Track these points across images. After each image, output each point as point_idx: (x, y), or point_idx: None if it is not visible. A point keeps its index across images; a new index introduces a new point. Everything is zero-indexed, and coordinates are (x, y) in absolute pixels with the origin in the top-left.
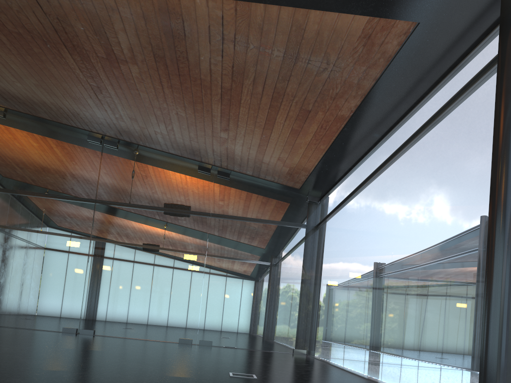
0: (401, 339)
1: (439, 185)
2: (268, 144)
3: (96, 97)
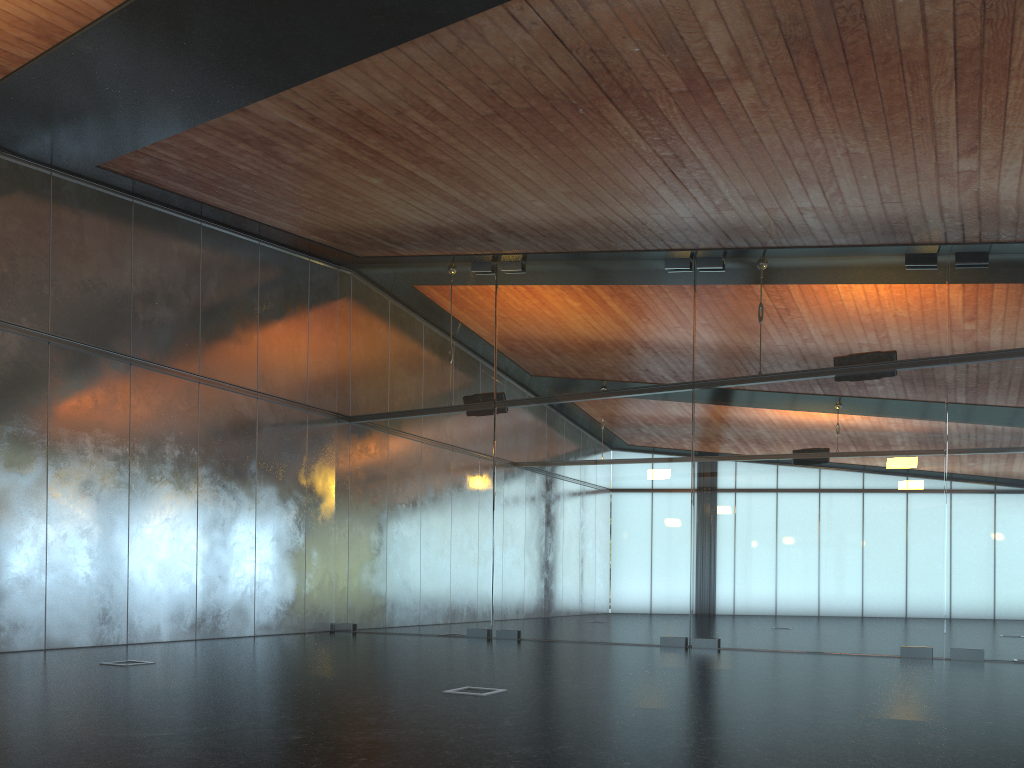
0: None
1: None
2: None
3: (673, 179)
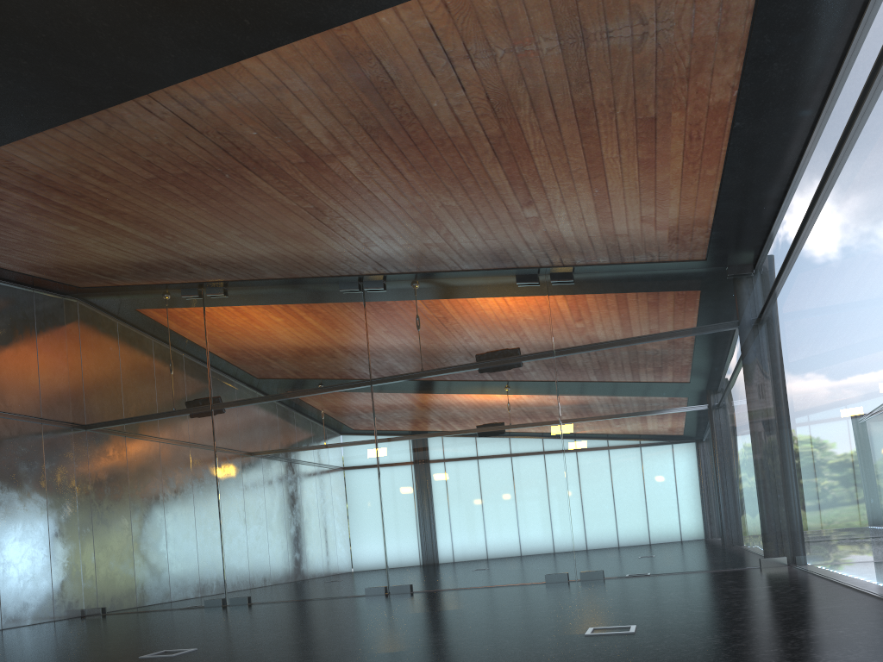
0: None
1: None
2: (611, 202)
3: (321, 225)
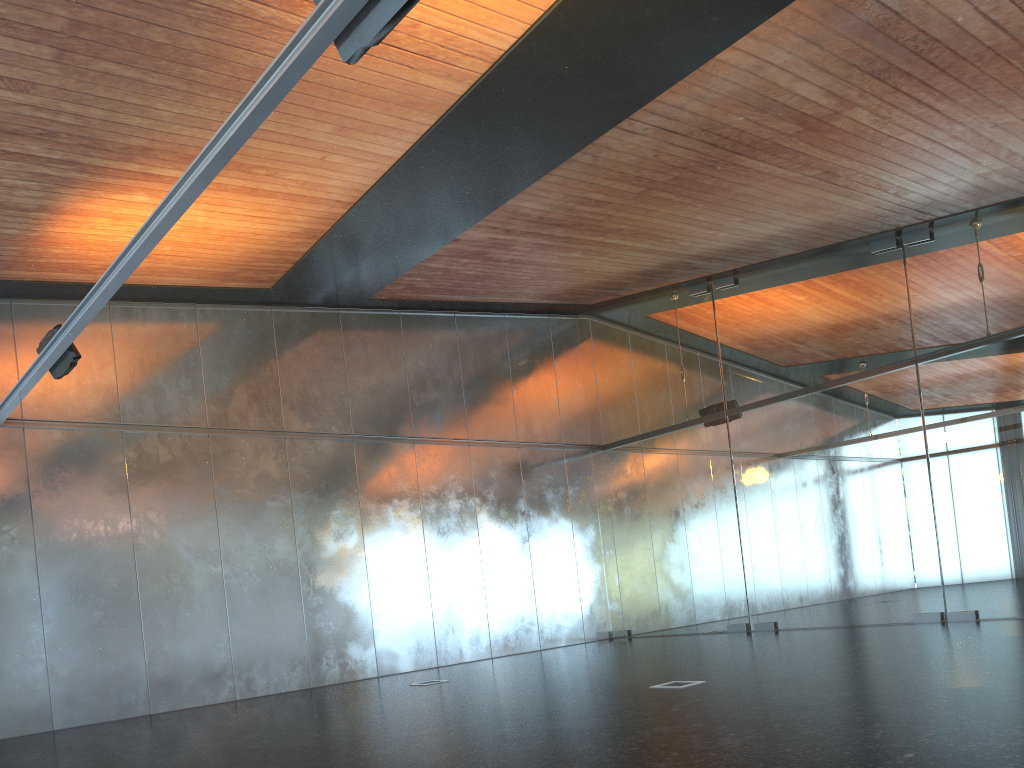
0: None
1: None
2: None
3: (835, 187)
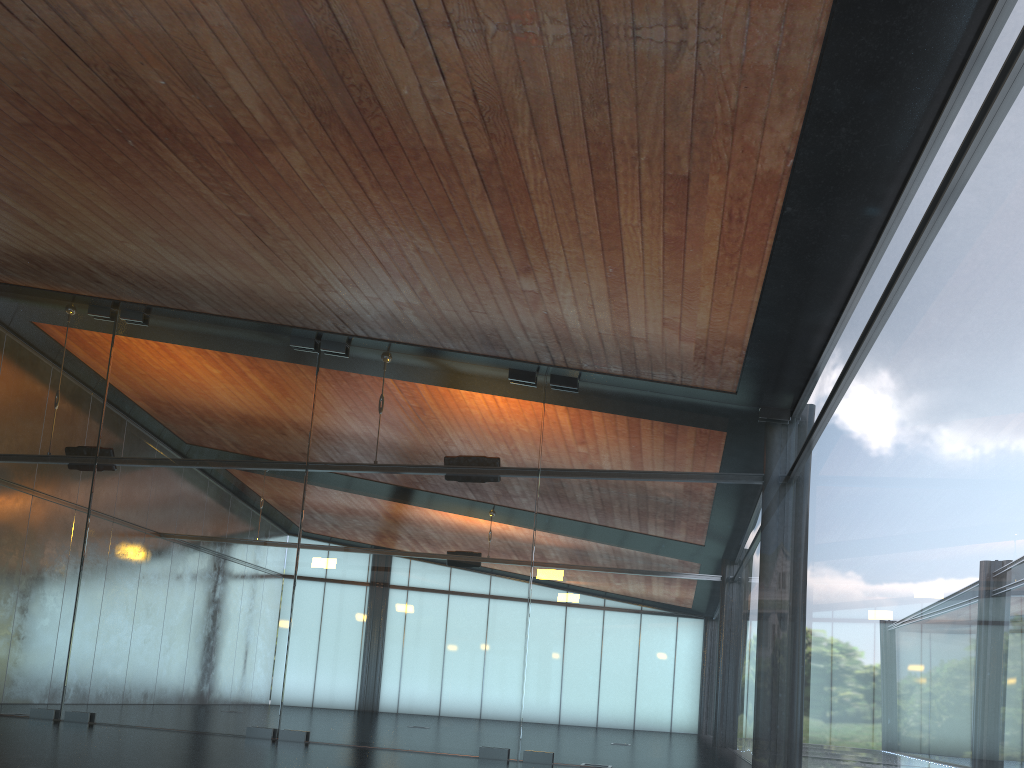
0: (953, 742)
1: (1018, 275)
2: (628, 290)
3: (263, 246)
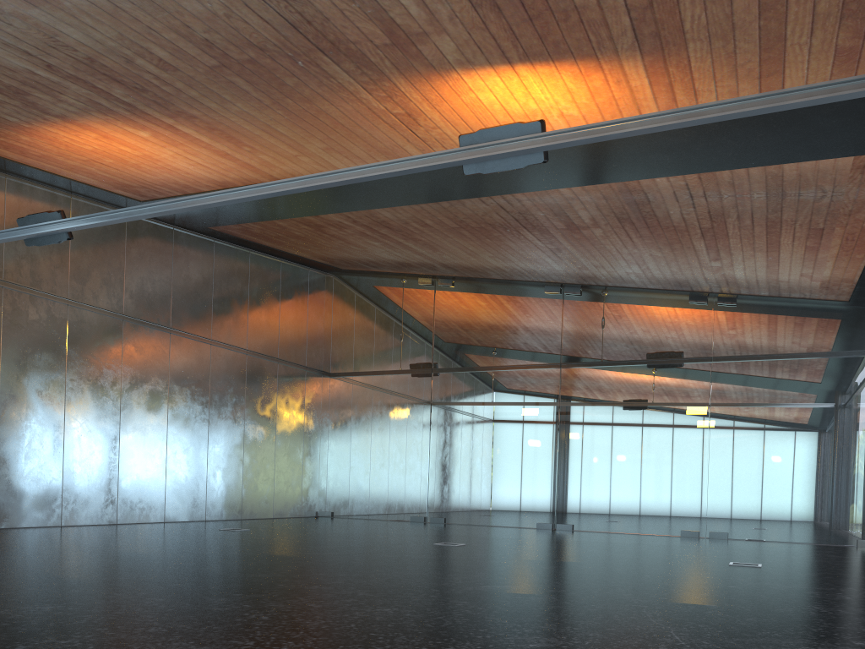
0: None
1: None
2: (780, 264)
3: (554, 256)
